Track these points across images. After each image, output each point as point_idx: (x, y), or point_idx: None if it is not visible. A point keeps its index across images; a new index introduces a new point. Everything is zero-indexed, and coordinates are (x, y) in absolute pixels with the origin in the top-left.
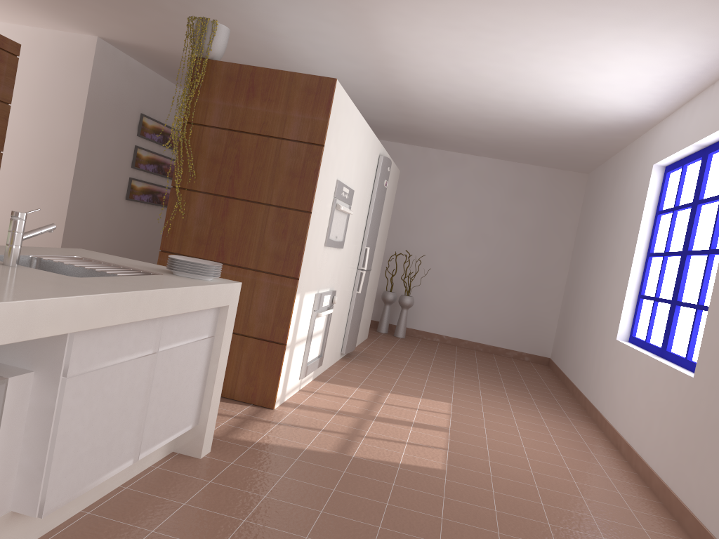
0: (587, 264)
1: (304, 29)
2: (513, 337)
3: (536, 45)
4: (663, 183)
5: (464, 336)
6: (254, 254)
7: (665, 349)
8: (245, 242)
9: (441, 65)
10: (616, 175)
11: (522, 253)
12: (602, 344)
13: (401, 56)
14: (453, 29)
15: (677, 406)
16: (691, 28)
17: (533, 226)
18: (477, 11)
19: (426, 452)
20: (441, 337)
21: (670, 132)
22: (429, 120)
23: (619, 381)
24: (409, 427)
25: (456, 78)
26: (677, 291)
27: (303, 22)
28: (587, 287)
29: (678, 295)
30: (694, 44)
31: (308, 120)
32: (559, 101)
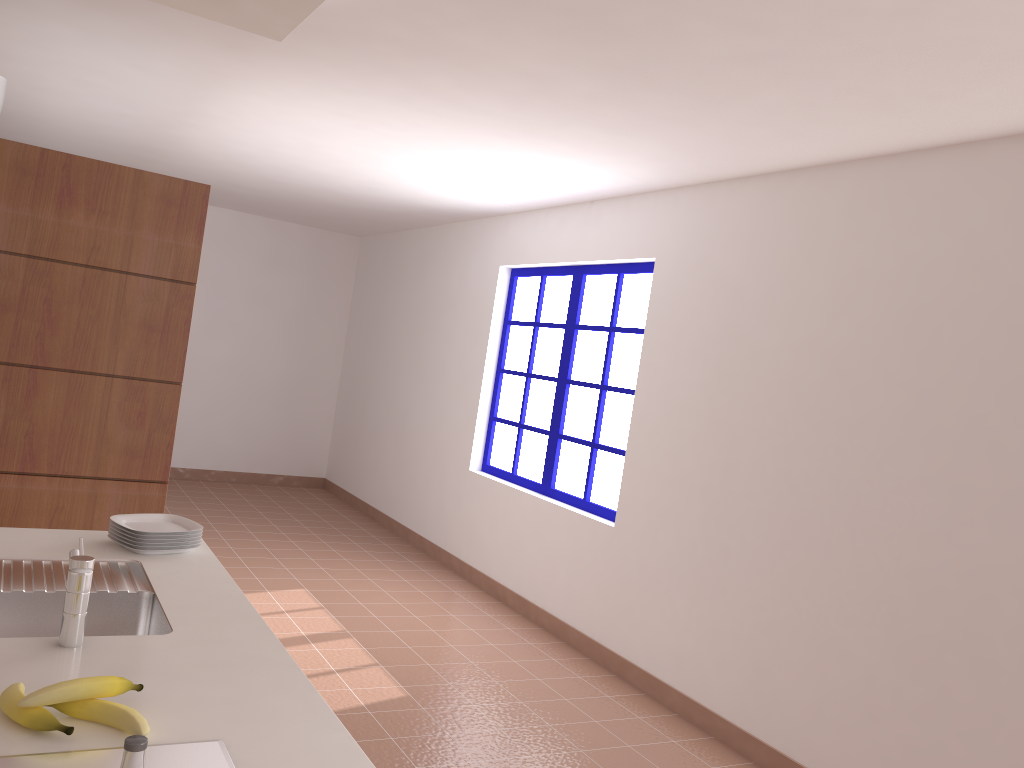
0: (385, 362)
1: (80, 65)
2: (277, 457)
3: (434, 147)
4: (511, 288)
5: (209, 465)
6: (91, 453)
7: (550, 486)
8: (73, 436)
9: (277, 135)
10: (427, 258)
11: (282, 344)
12: (442, 473)
13: (223, 117)
14: (340, 116)
15: (594, 555)
16: (615, 168)
17: (296, 306)
18: (395, 112)
19: (367, 677)
20: (175, 471)
21: (524, 234)
22: (180, 169)
23: (486, 521)
24: (311, 646)
25: (284, 148)
26: (558, 423)
27: (90, 60)
28: (392, 394)
29: (560, 427)
30: (606, 177)
31: (170, 246)
32: (403, 185)
